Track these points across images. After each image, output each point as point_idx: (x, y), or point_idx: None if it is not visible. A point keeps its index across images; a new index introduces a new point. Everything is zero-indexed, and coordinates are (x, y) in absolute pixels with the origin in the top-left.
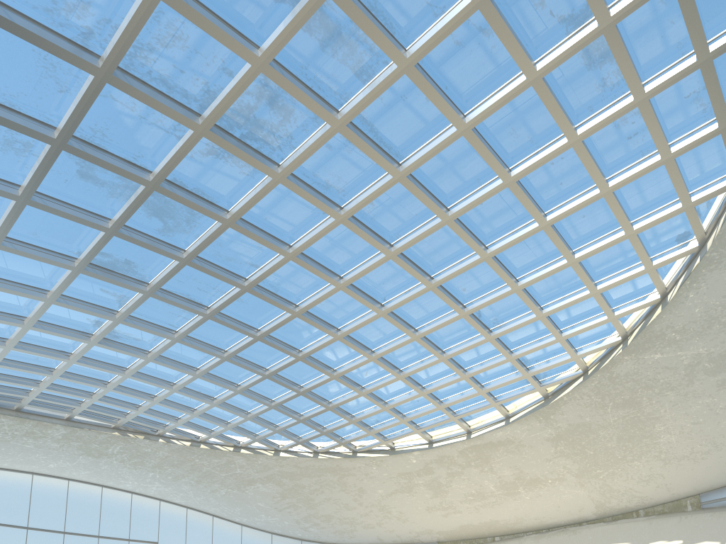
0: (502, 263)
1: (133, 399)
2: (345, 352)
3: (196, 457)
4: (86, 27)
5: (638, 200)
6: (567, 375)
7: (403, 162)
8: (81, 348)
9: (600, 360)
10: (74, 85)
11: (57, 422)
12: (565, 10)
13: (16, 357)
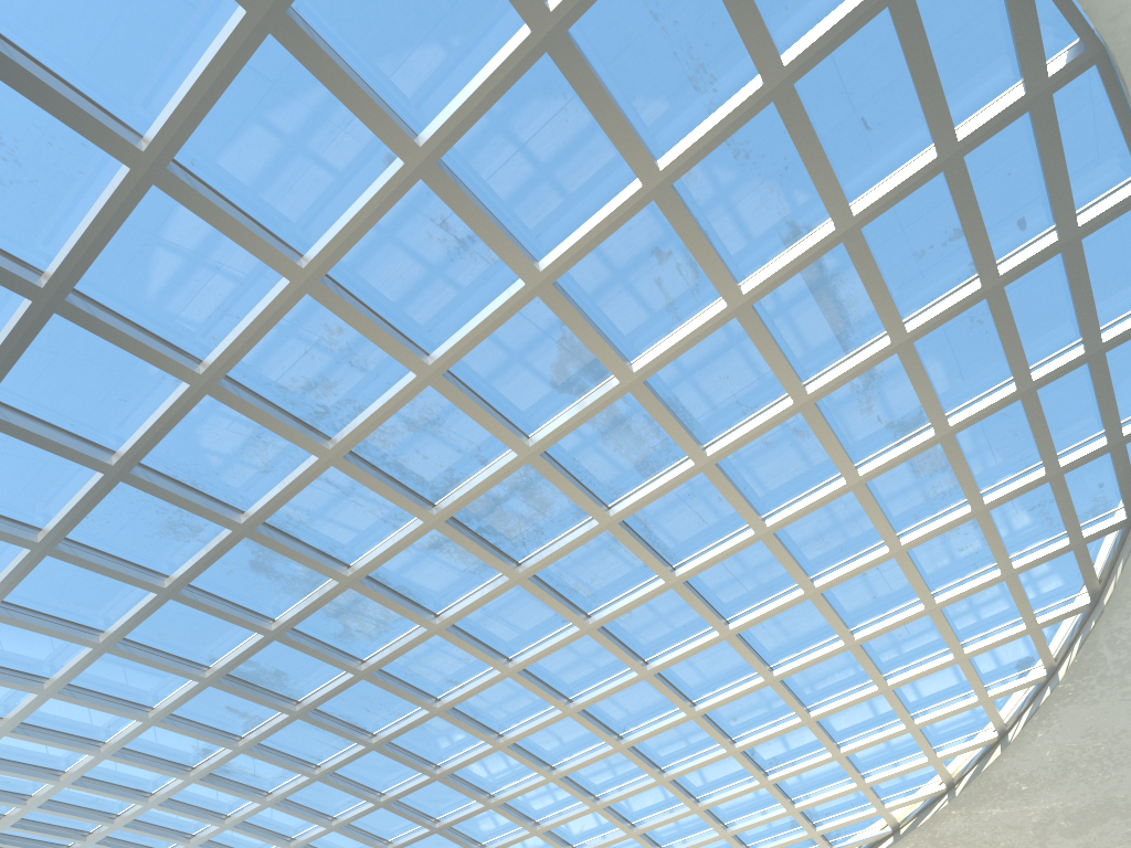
0: (789, 687)
1: None
2: (556, 798)
3: None
4: (322, 406)
5: (969, 619)
6: (870, 833)
7: (677, 565)
8: (172, 786)
9: (916, 815)
10: (283, 465)
11: None
12: (895, 416)
13: (65, 797)
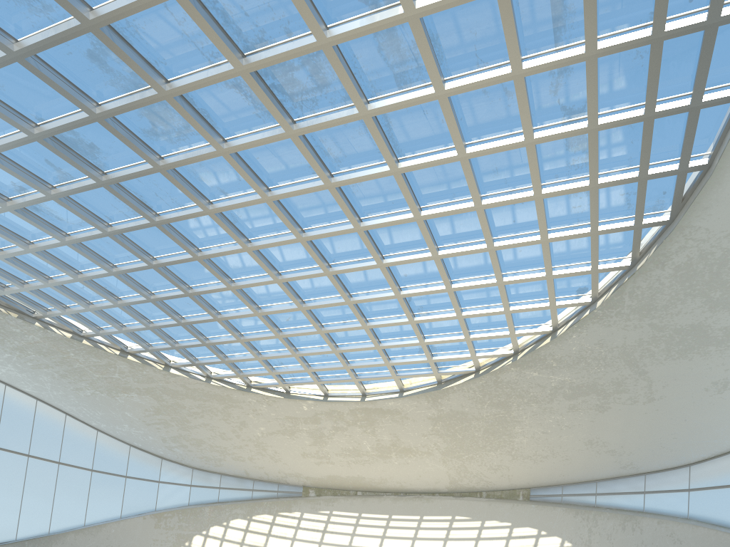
0: (445, 264)
1: (21, 273)
2: (276, 294)
3: (72, 351)
4: None
5: (562, 253)
6: (462, 369)
7: (400, 159)
8: None
9: (491, 365)
10: None
11: None
12: (568, 103)
13: None
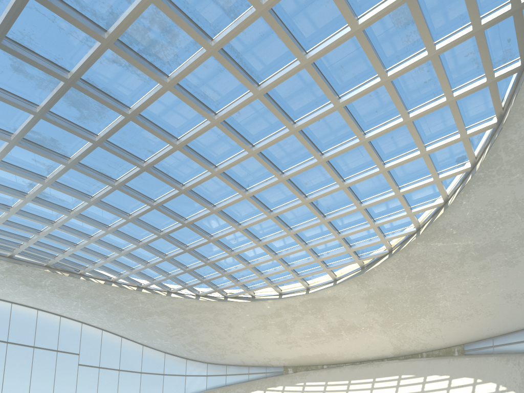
0: (333, 166)
1: (60, 245)
2: (219, 223)
3: (108, 293)
4: None
5: (430, 129)
6: (378, 252)
7: (261, 83)
8: (19, 203)
9: (400, 244)
10: None
11: (1, 258)
12: None
13: None
